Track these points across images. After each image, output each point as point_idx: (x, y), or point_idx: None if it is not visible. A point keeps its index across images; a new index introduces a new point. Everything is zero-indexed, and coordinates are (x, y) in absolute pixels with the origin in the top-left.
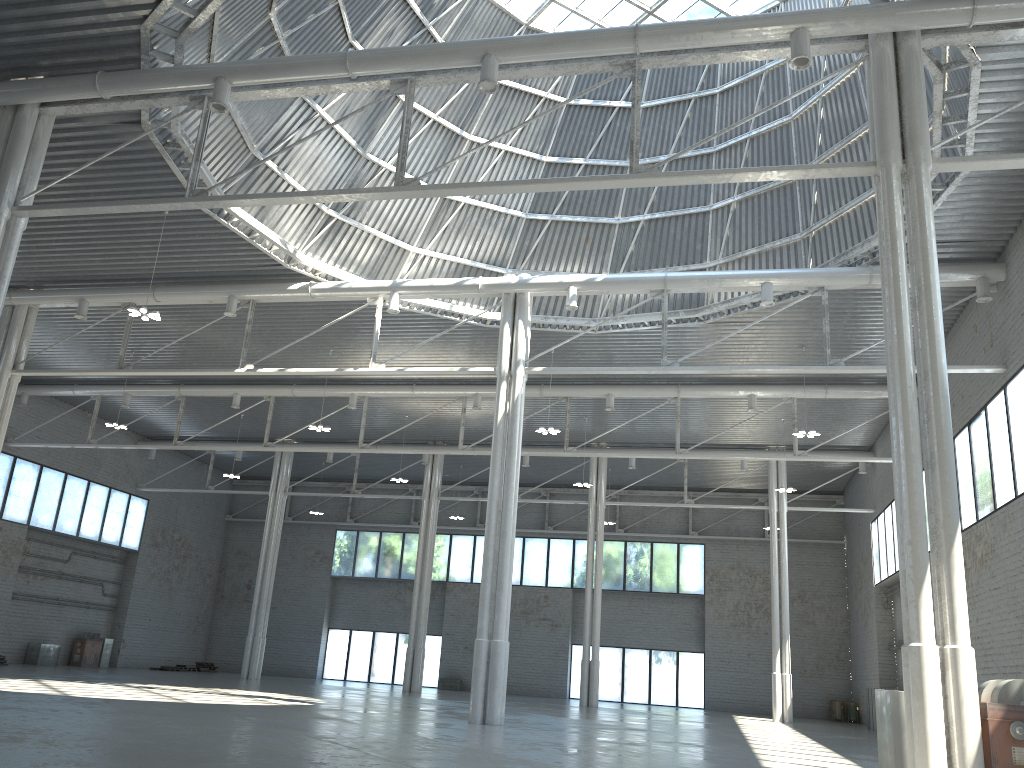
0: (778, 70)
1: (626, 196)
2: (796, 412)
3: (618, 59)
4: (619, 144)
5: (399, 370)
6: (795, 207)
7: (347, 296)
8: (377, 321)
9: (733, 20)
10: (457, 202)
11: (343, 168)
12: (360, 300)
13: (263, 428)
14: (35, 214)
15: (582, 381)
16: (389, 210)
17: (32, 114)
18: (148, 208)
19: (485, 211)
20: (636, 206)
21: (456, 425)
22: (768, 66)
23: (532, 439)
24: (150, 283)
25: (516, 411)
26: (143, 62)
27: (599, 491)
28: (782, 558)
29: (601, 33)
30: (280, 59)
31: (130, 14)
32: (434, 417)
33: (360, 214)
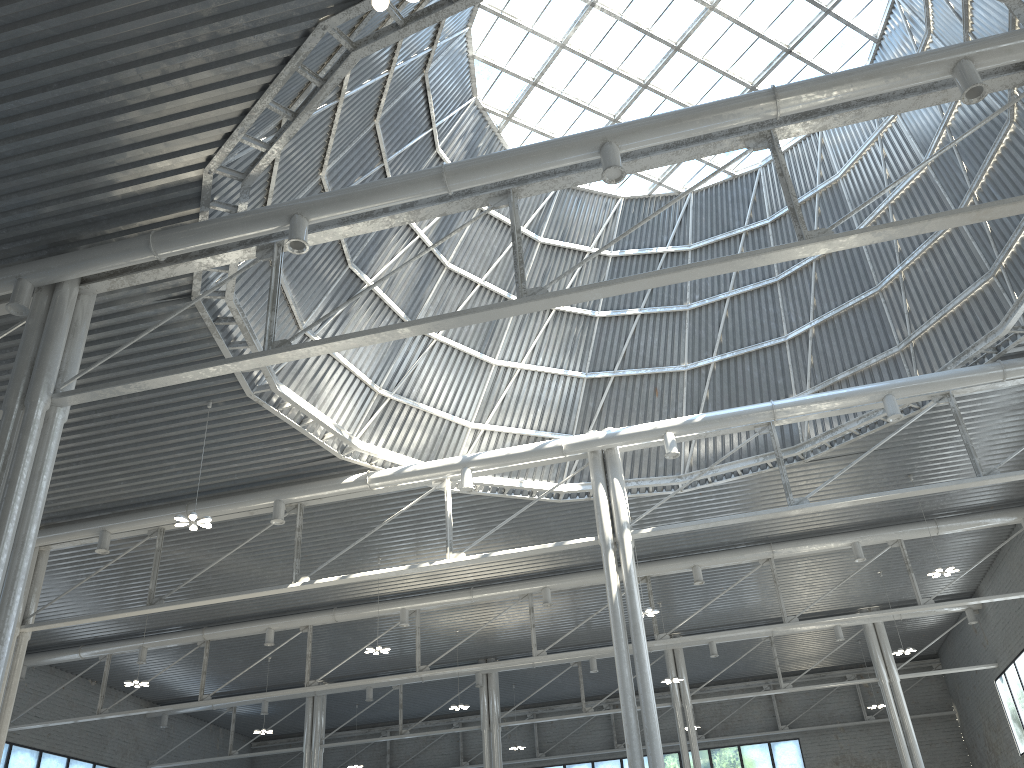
0: (832, 189)
1: (690, 341)
2: (907, 555)
3: (749, 132)
4: (673, 289)
5: (483, 556)
6: (884, 320)
7: (411, 481)
8: (448, 505)
9: (884, 64)
10: (512, 369)
11: (393, 343)
12: (419, 489)
13: (292, 671)
14: (80, 399)
15: (660, 556)
16: (443, 385)
17: (72, 292)
18: (219, 371)
19: (543, 375)
20: (703, 349)
21: (512, 634)
22: (820, 187)
23: (596, 639)
24: (180, 502)
25: (632, 582)
26: (202, 216)
27: (682, 688)
28: (909, 737)
29: (735, 100)
30: (365, 184)
31: (193, 156)
32: (488, 627)
33: (414, 391)
